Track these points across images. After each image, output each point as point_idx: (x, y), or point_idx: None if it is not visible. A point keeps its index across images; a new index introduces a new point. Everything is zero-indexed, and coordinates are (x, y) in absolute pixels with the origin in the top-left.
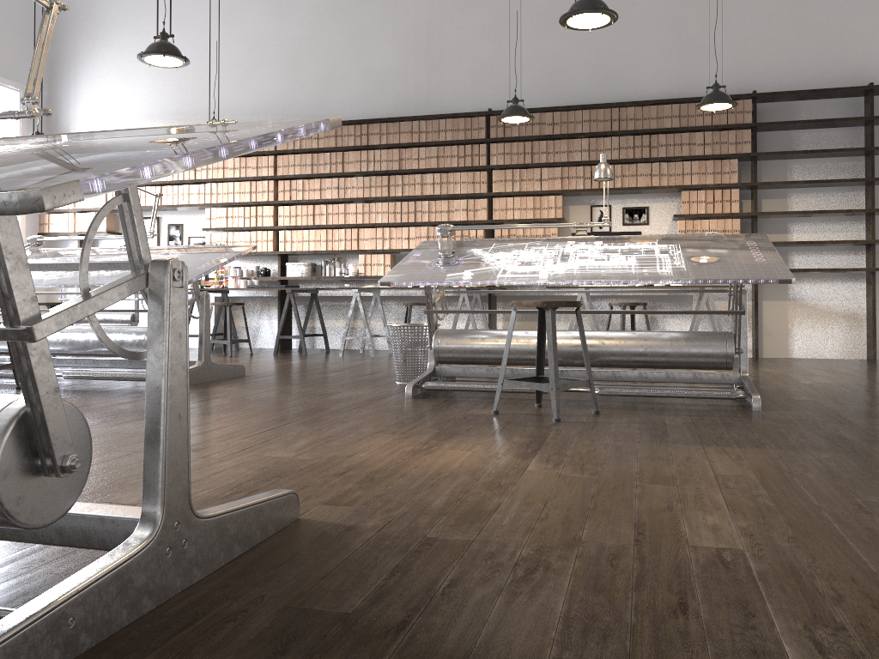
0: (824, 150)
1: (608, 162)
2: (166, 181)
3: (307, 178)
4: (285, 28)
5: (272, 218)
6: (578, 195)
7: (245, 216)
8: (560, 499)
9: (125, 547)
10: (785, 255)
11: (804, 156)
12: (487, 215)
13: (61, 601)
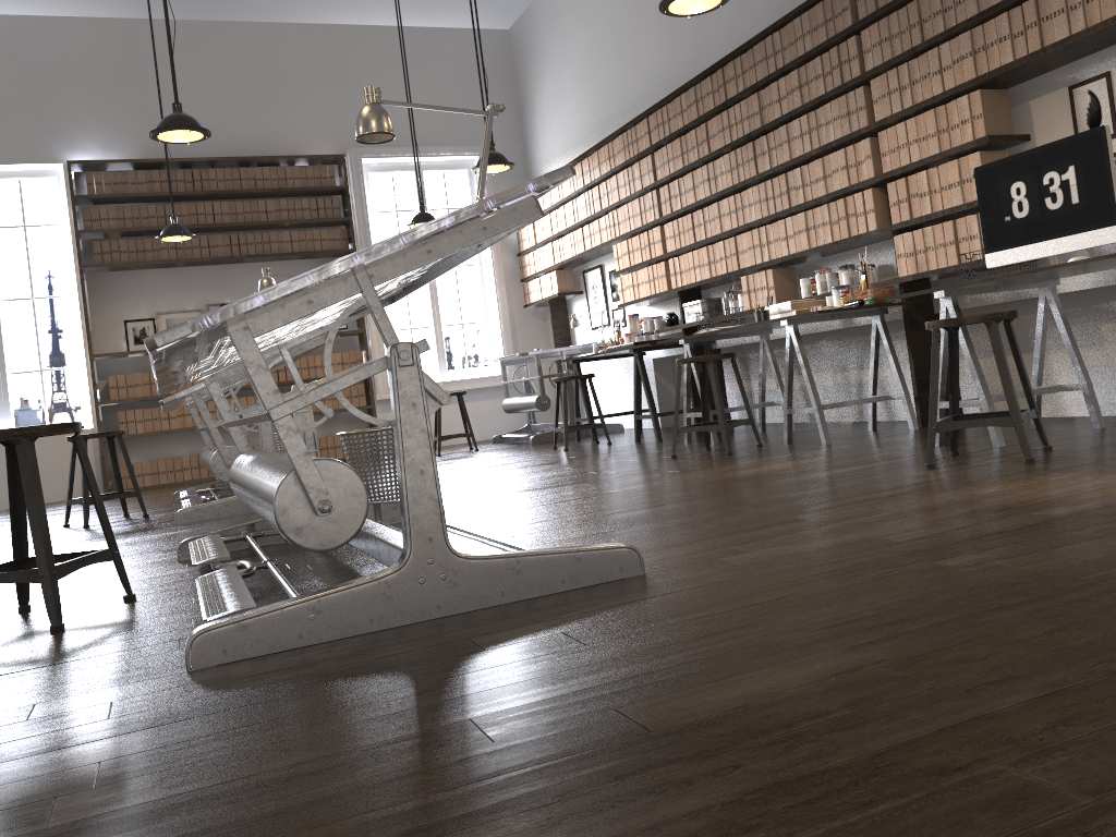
0: None
1: None
2: (582, 220)
3: (685, 174)
4: None
5: (660, 243)
6: (1035, 73)
7: (641, 247)
8: None
9: None
10: None
11: None
12: (873, 169)
13: None
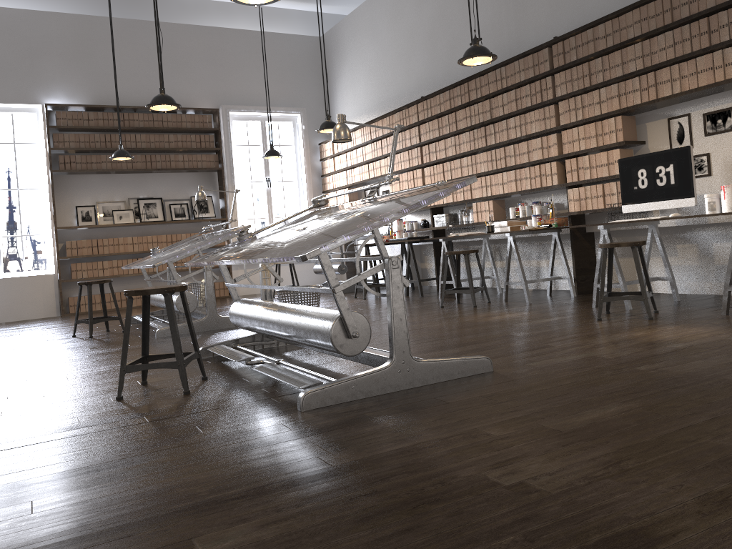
0: None
1: (662, 65)
2: (369, 160)
3: (439, 140)
4: (424, 13)
5: (421, 179)
6: (650, 109)
7: (408, 180)
8: None
9: None
10: None
11: None
12: (557, 151)
13: None
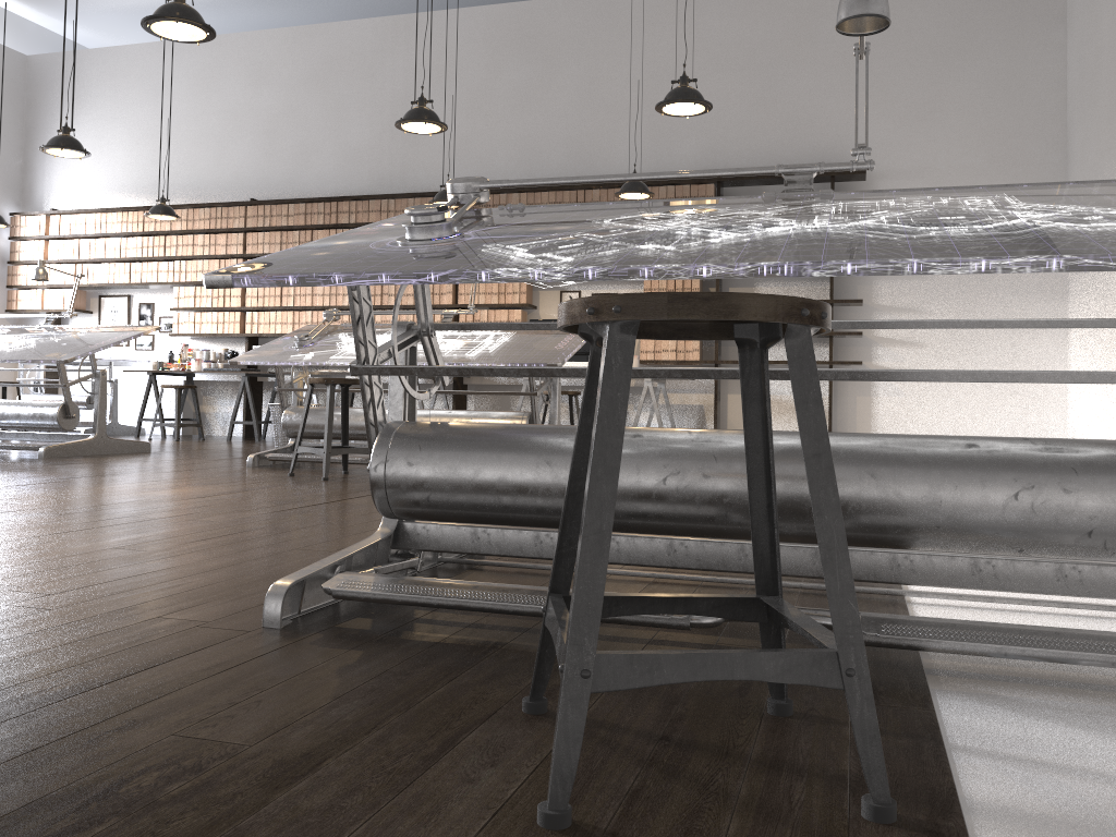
0: None
1: None
2: (135, 257)
3: None
4: (262, 99)
5: (240, 298)
6: None
7: (214, 296)
8: (178, 506)
9: None
10: None
11: None
12: (452, 299)
13: None
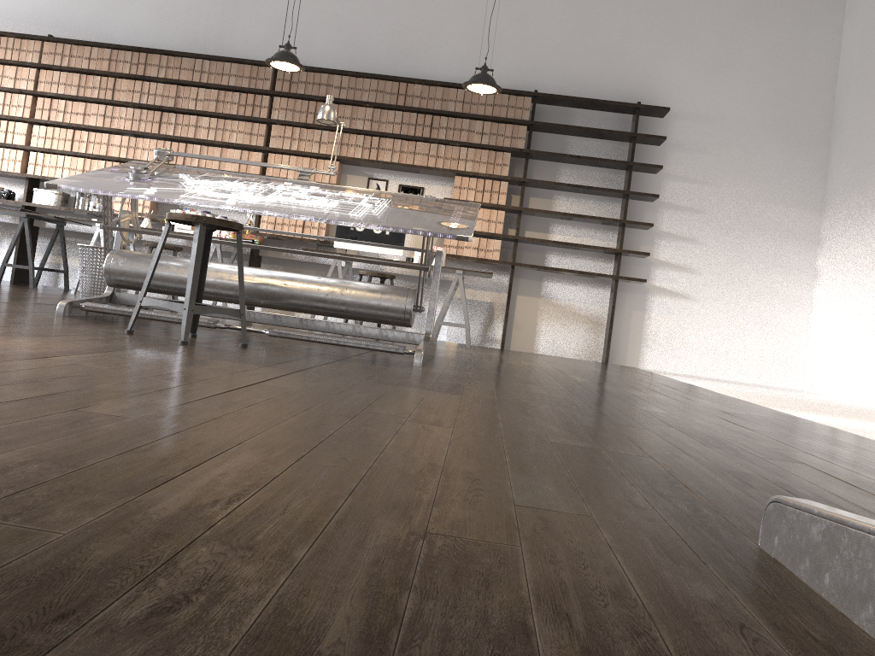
0: (589, 158)
1: (388, 135)
2: None
3: (72, 99)
4: None
5: (25, 136)
6: (358, 165)
7: None
8: (17, 374)
9: None
10: (543, 253)
11: (572, 161)
12: (260, 170)
13: None
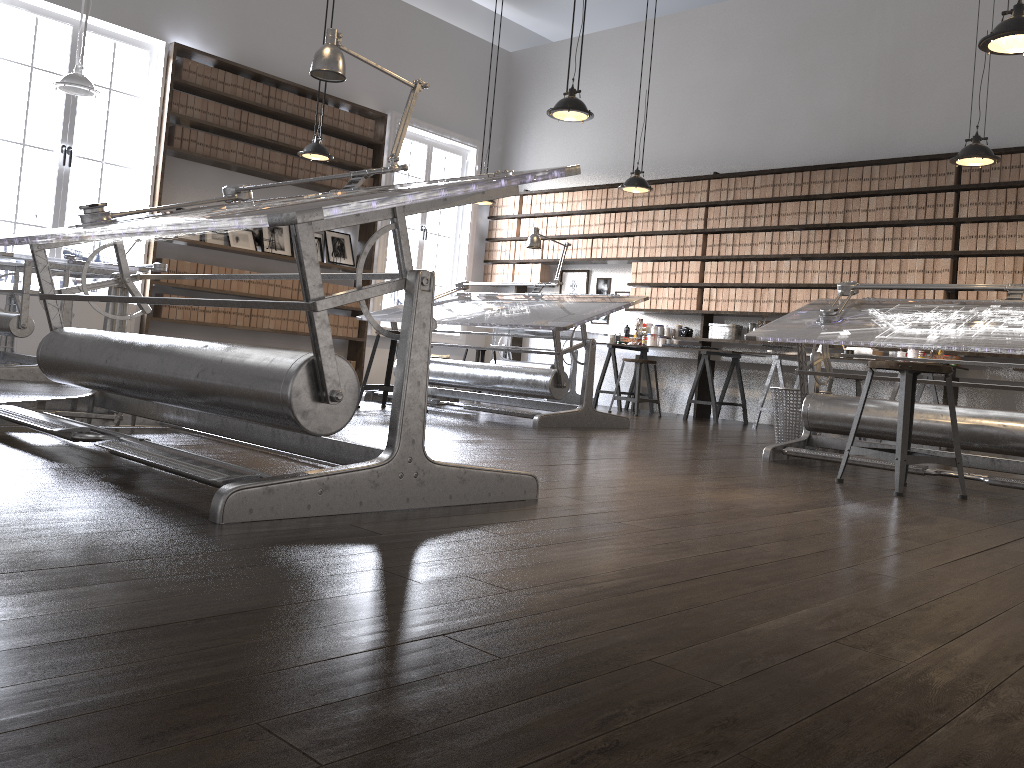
0: None
1: None
2: (597, 234)
3: (739, 231)
4: (729, 70)
5: (698, 274)
6: None
7: (671, 272)
8: (782, 529)
9: (368, 462)
10: None
11: None
12: (949, 278)
13: (314, 475)
